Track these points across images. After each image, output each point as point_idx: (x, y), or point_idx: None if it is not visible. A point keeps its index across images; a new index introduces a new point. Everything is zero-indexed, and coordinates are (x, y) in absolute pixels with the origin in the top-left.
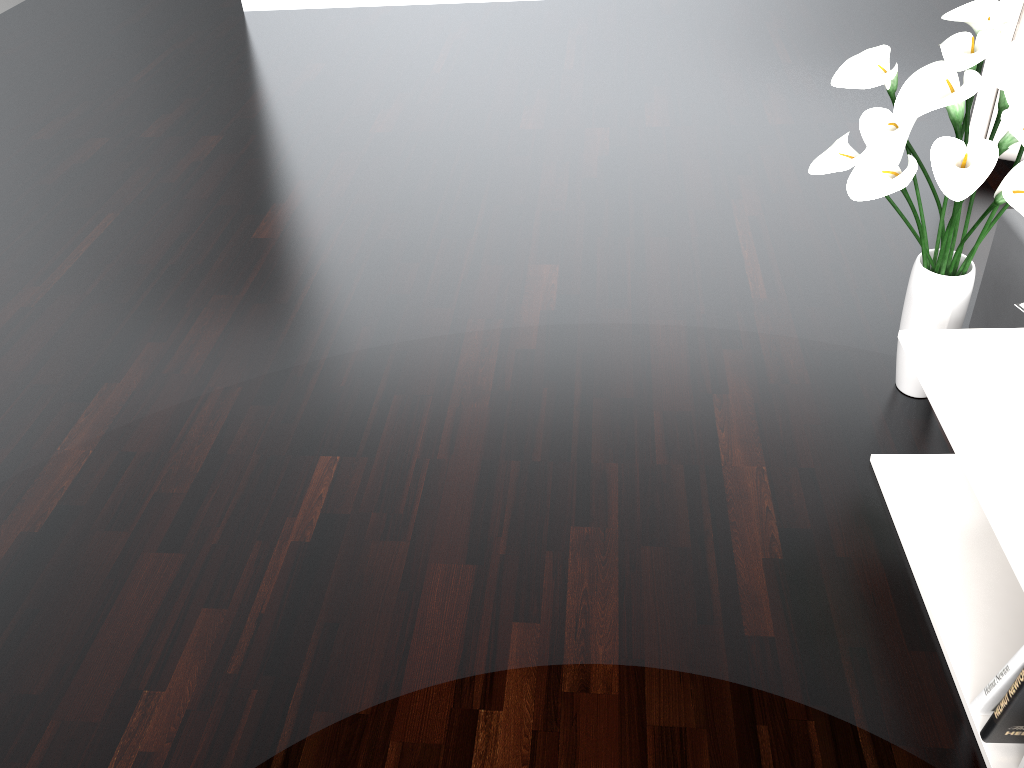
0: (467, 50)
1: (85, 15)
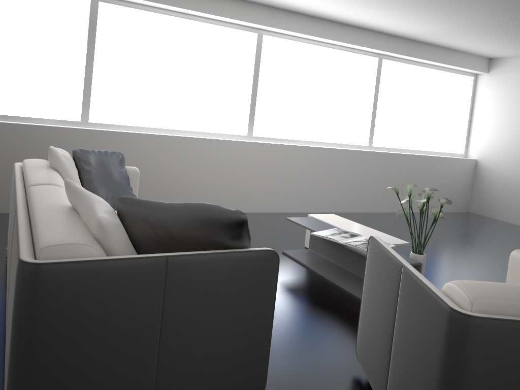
0: None
1: None
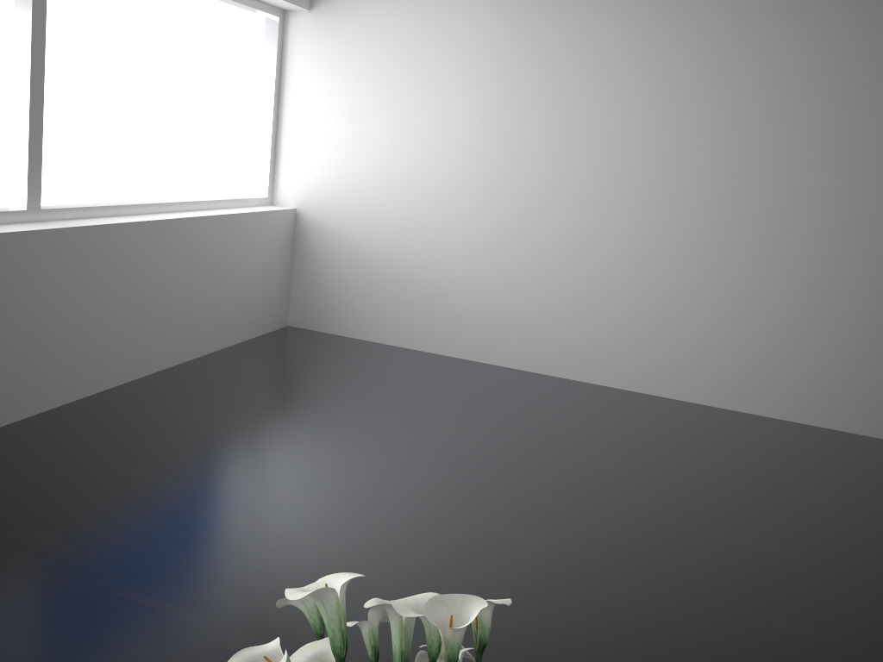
0: None
1: None
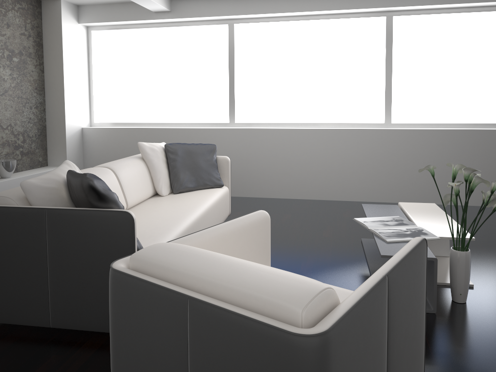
0: None
1: None
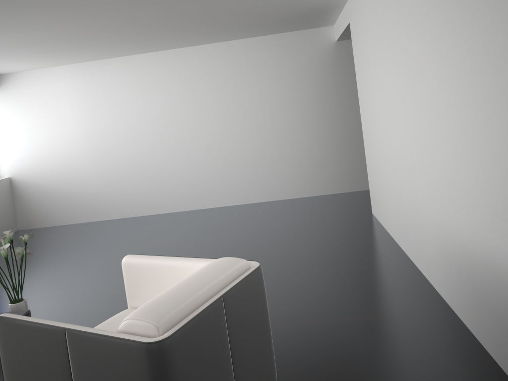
0: (324, 252)
1: (362, 198)
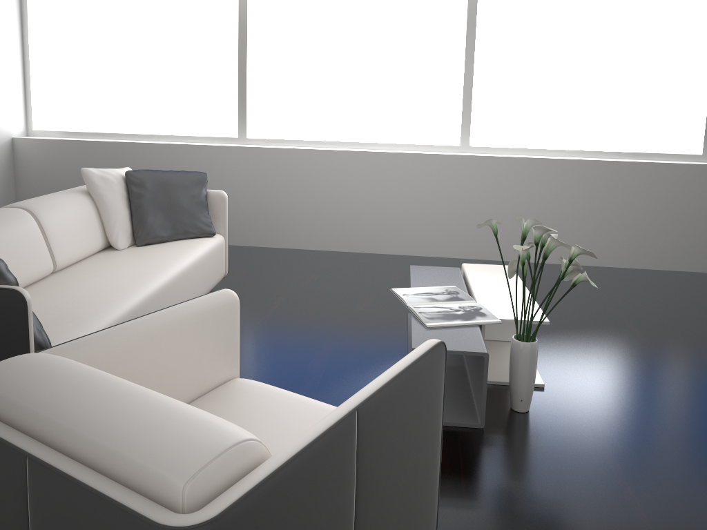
0: None
1: None
